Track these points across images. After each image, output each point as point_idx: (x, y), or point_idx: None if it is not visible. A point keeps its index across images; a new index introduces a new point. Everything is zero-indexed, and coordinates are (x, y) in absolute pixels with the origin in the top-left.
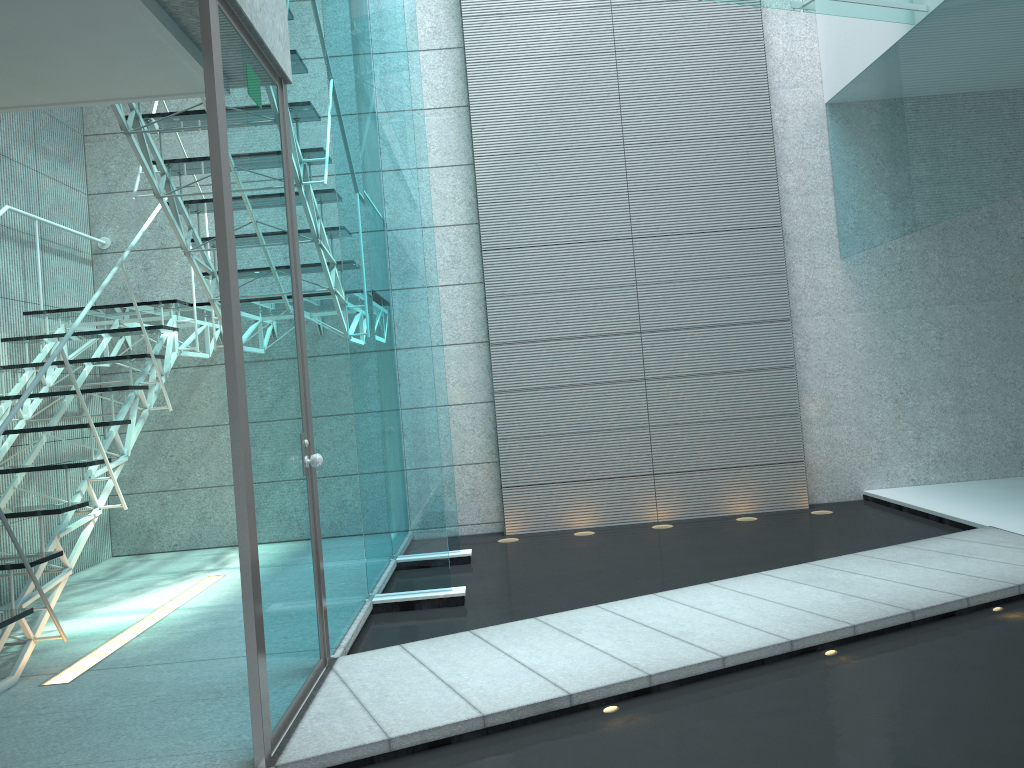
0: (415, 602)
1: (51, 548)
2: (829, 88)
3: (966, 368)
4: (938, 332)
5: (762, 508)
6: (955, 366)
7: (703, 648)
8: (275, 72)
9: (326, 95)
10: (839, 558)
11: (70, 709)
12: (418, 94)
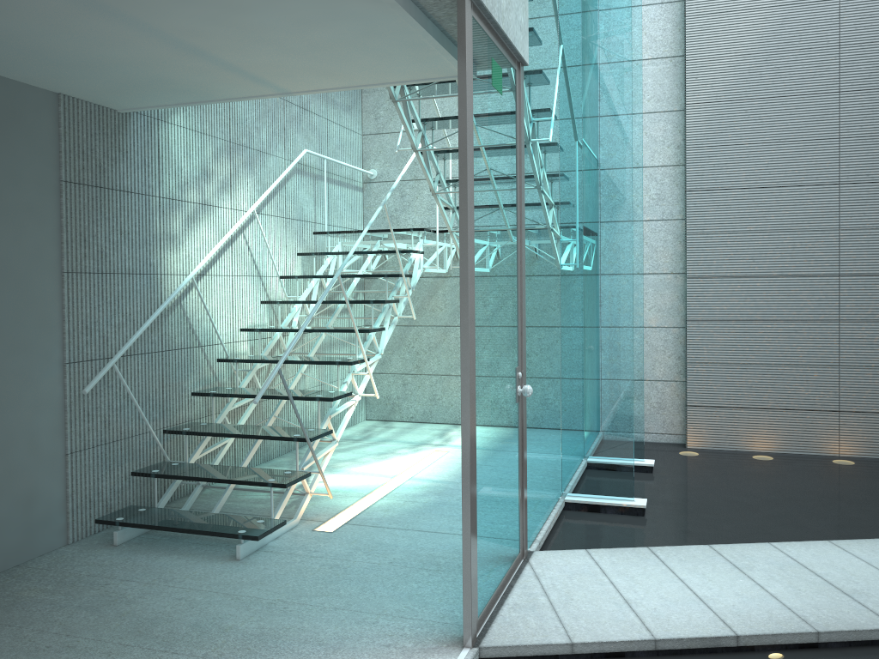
0: (601, 506)
1: (324, 425)
2: None
3: None
4: None
5: None
6: None
7: (876, 613)
8: (515, 58)
9: (556, 63)
10: None
11: (332, 556)
12: (638, 51)
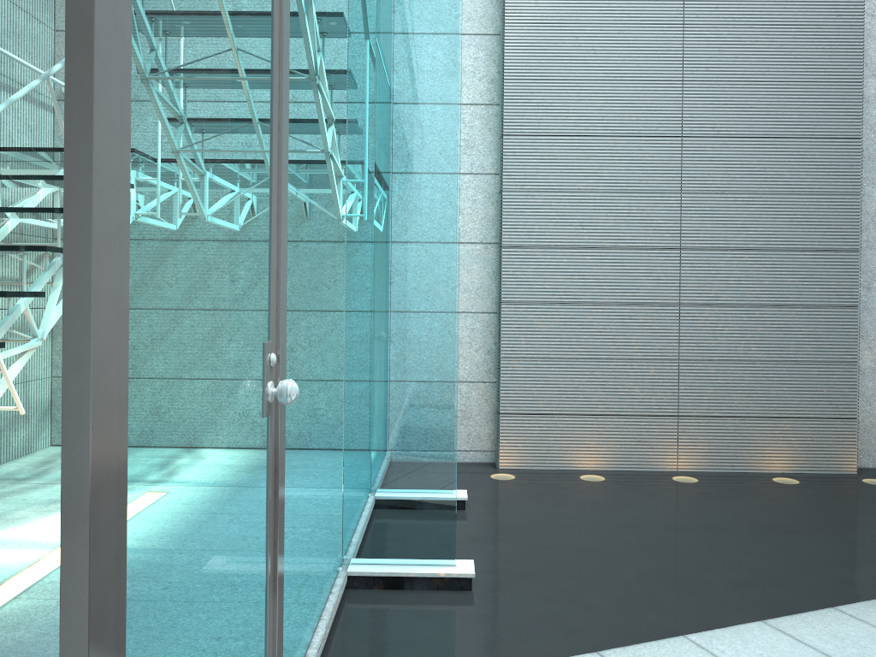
0: (405, 579)
1: None
2: None
3: None
4: None
5: (801, 468)
6: None
7: None
8: None
9: None
10: None
11: None
12: None
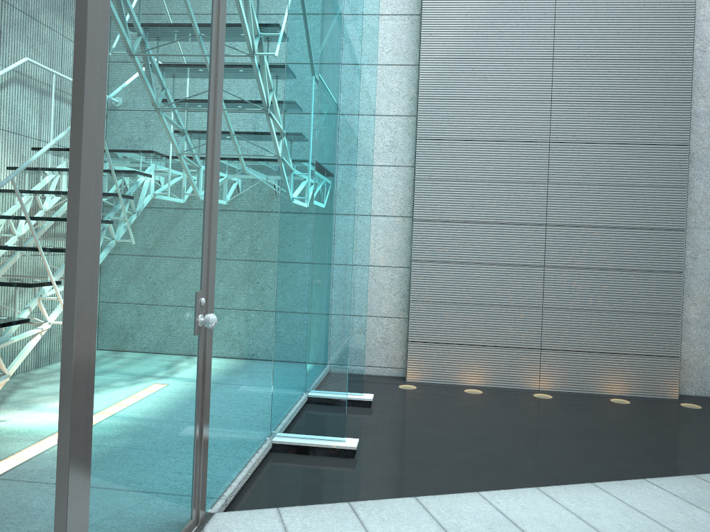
0: (310, 448)
1: None
2: None
3: None
4: None
5: (635, 392)
6: None
7: None
8: None
9: None
10: None
11: None
12: None
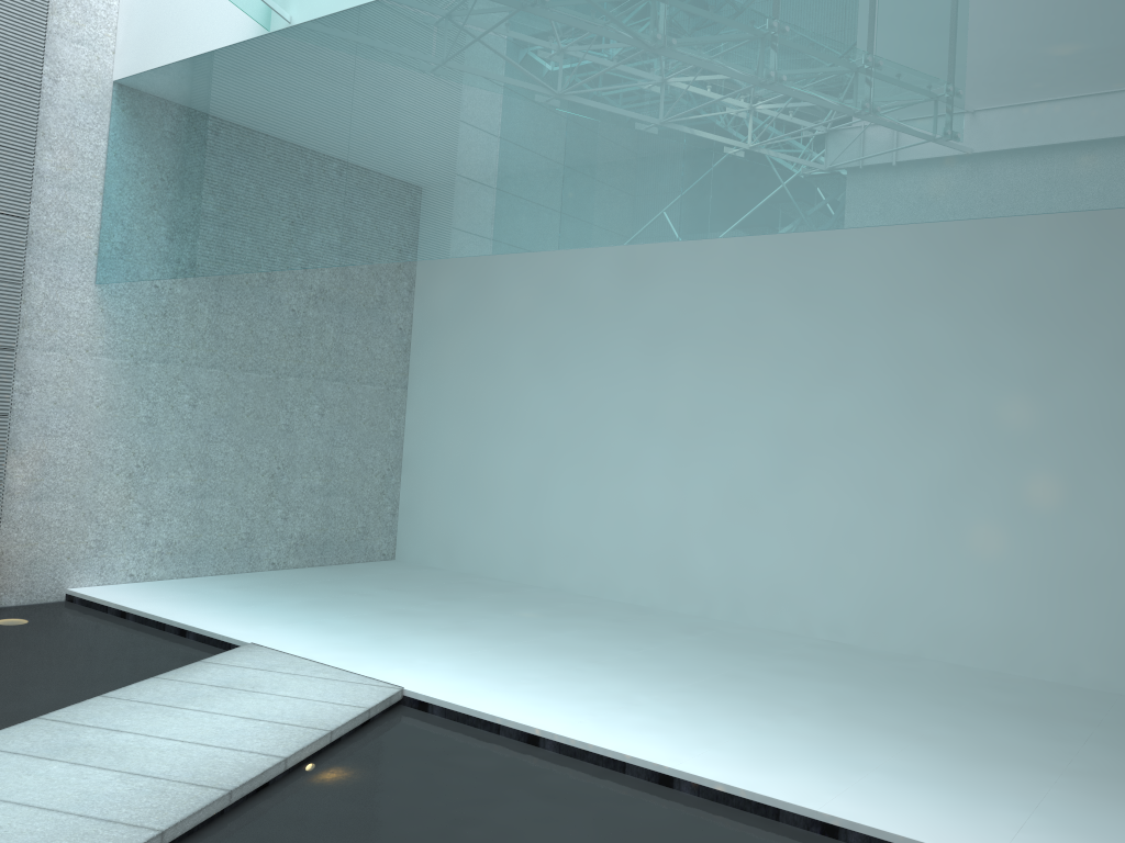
0: None
1: None
2: (125, 64)
3: (215, 445)
4: (193, 398)
5: None
6: (204, 441)
7: None
8: None
9: None
10: (85, 705)
11: None
12: None
